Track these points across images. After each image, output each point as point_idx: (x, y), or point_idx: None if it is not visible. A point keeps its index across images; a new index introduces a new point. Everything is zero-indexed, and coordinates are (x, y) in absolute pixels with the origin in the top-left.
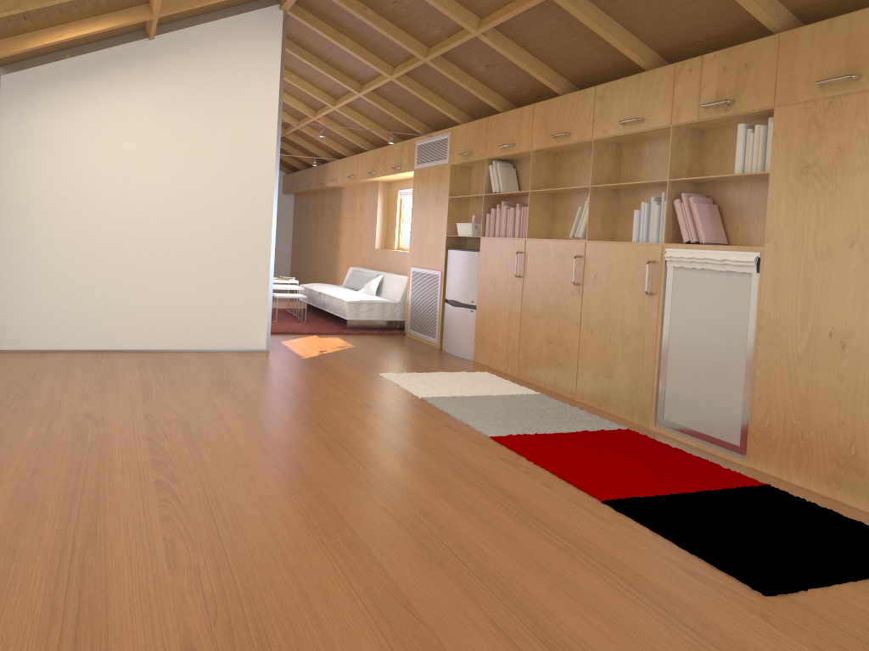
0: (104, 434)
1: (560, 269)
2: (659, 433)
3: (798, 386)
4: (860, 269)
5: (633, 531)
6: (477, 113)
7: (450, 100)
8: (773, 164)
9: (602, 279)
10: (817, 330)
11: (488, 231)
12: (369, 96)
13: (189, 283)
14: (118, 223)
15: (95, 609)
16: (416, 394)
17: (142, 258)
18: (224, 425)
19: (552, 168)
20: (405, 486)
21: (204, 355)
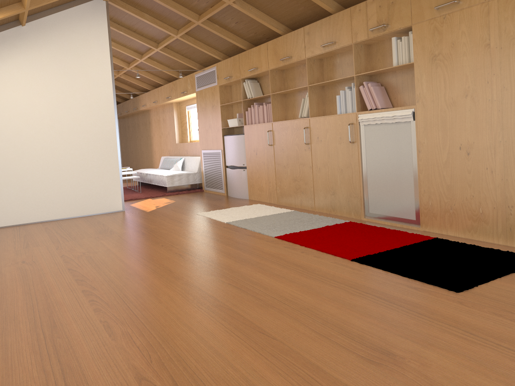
0: (39, 270)
1: (296, 137)
2: (368, 221)
3: (445, 180)
4: (472, 109)
5: (374, 272)
6: (231, 53)
7: (214, 47)
8: (415, 57)
9: (322, 138)
10: (452, 147)
11: (248, 122)
12: (163, 50)
13: (69, 175)
14: (18, 143)
15: (72, 367)
16: (222, 221)
17: (36, 164)
18: (113, 254)
19: (282, 79)
20: (235, 270)
21: (85, 218)
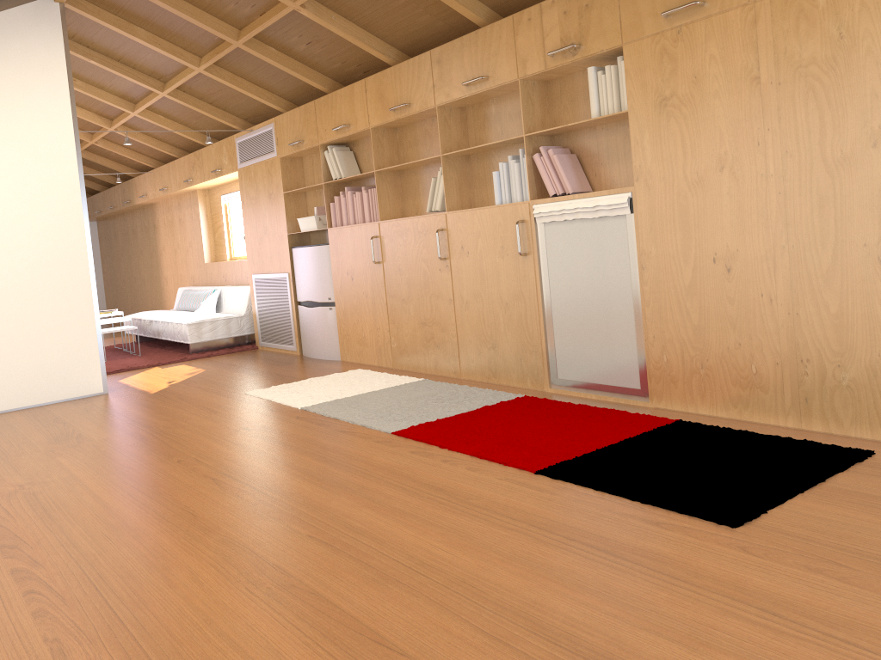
0: None
1: (423, 247)
2: (557, 393)
3: (690, 317)
4: (733, 191)
5: (579, 495)
6: (300, 98)
7: (268, 88)
8: (631, 102)
9: (470, 248)
10: (700, 258)
11: (335, 221)
12: (175, 94)
13: None
14: None
15: None
16: (294, 406)
17: None
18: (81, 486)
19: (394, 144)
20: (321, 505)
21: (30, 412)
